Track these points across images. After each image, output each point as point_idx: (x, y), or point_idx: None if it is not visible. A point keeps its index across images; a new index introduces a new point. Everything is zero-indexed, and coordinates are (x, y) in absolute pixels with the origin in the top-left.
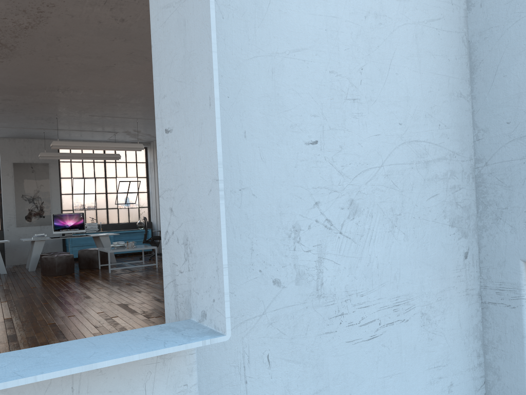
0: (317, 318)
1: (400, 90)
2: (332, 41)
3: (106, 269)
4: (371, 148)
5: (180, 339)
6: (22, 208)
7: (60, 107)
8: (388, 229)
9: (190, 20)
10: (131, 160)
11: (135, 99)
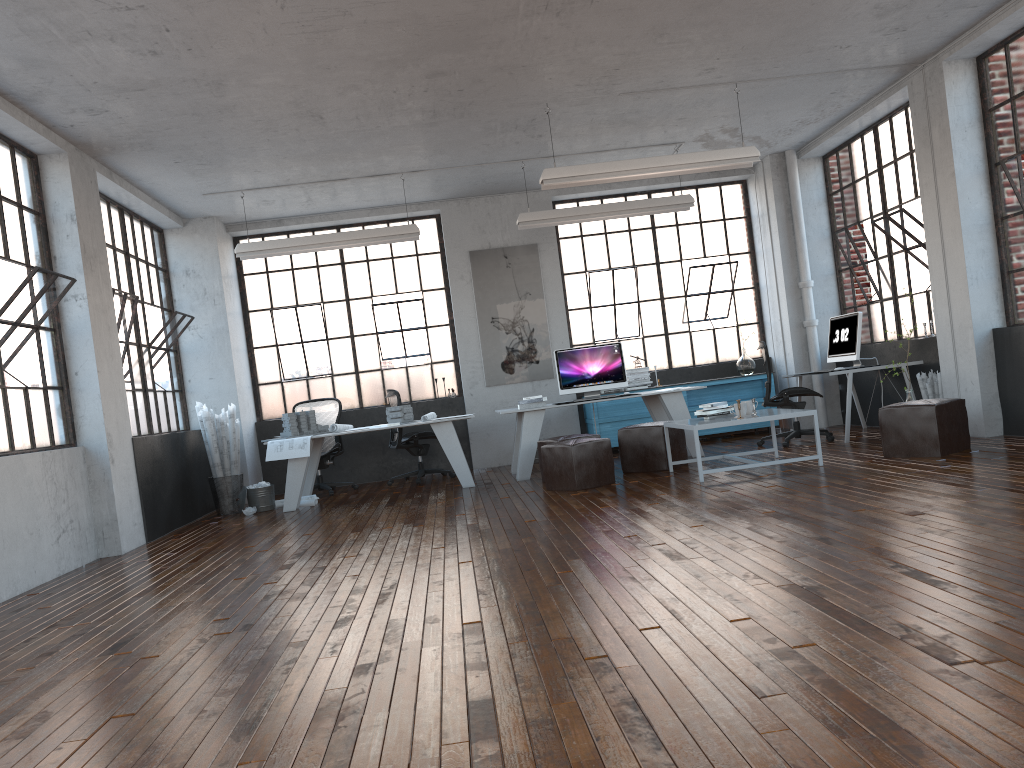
0: None
1: None
2: None
3: (688, 473)
4: None
5: None
6: (494, 346)
7: (553, 76)
8: None
9: None
10: (712, 215)
11: (742, 1)
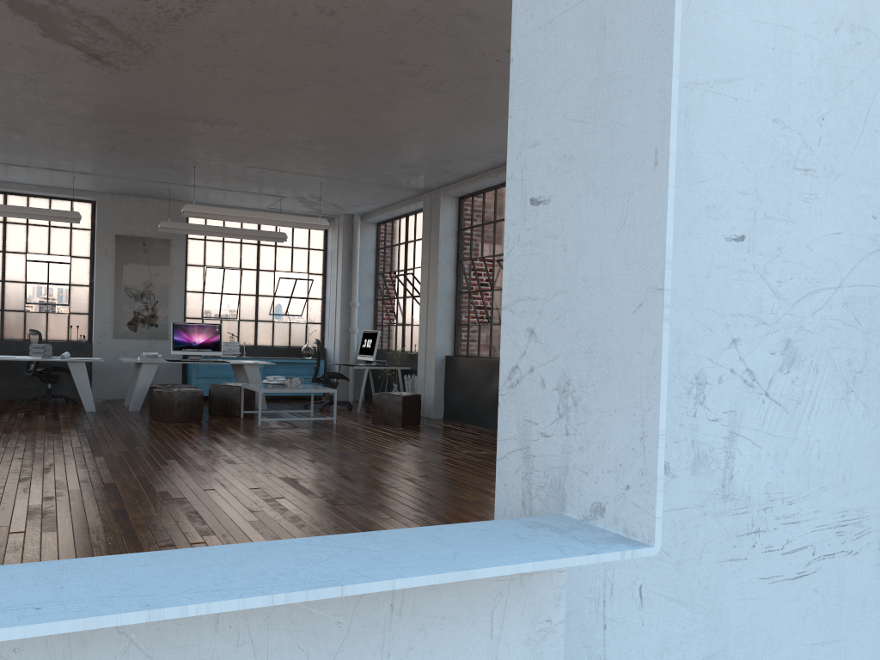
0: (719, 534)
1: (879, 160)
2: (781, 68)
3: (253, 419)
4: (825, 255)
5: (579, 545)
6: (124, 309)
7: (202, 149)
8: (840, 394)
9: (618, 20)
10: (301, 244)
11: (324, 145)
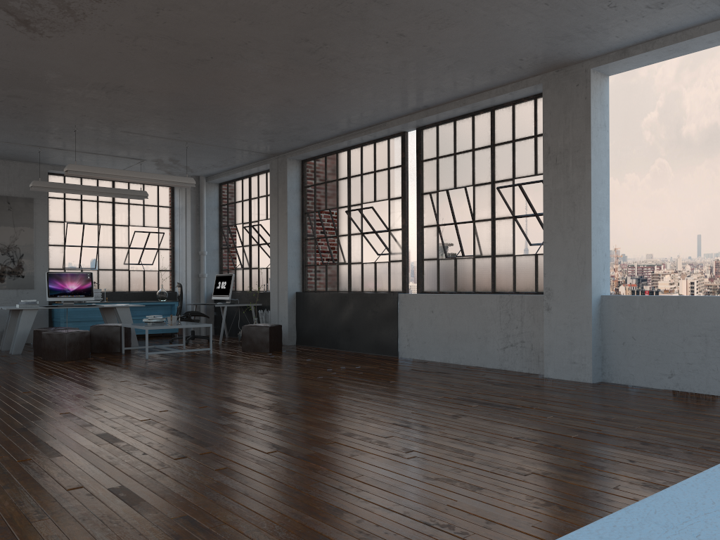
0: None
1: None
2: None
3: (135, 354)
4: None
5: None
6: None
7: (87, 115)
8: None
9: None
10: (151, 202)
11: (204, 112)
